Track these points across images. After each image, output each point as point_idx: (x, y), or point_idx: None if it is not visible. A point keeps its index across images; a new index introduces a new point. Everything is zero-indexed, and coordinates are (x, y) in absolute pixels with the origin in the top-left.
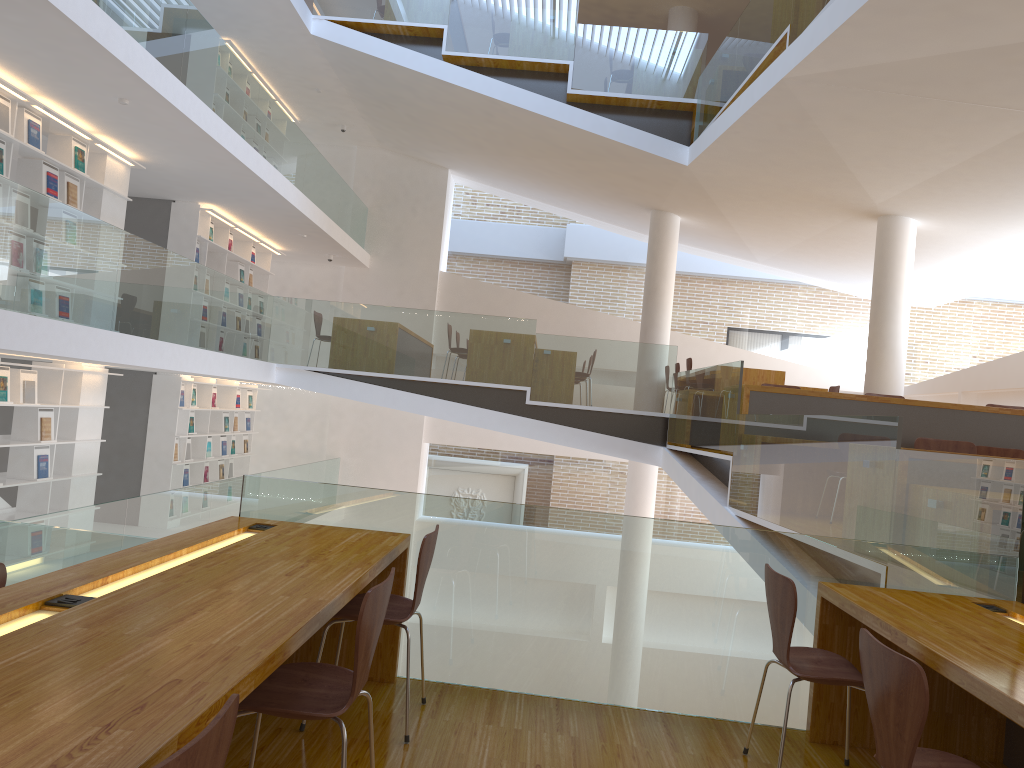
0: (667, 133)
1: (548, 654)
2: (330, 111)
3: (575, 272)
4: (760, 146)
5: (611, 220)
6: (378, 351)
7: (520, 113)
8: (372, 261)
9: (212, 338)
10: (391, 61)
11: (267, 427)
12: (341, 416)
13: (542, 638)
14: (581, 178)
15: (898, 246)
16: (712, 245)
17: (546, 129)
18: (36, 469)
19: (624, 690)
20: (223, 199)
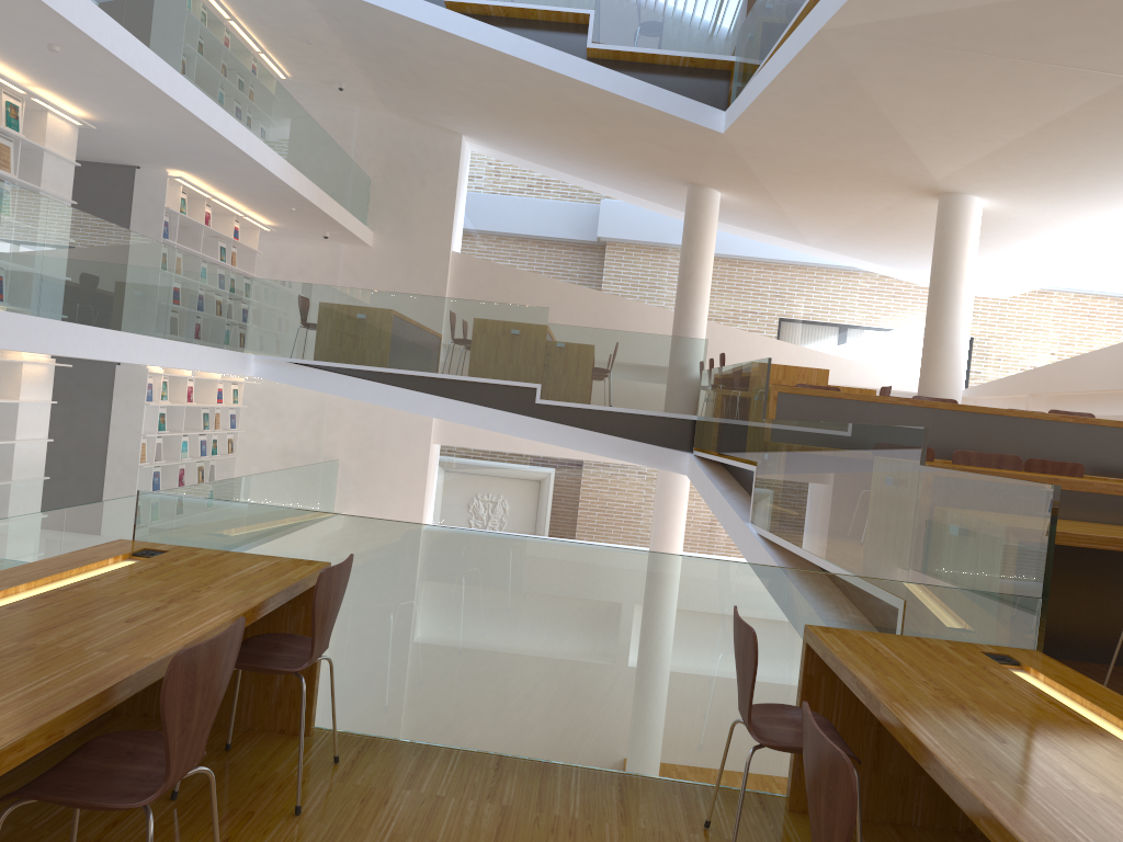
0: (701, 95)
1: (491, 704)
2: (325, 66)
3: (605, 254)
4: (802, 111)
5: (645, 195)
6: (369, 341)
7: (534, 70)
8: (375, 239)
9: (172, 325)
10: (385, 8)
11: (258, 425)
12: (340, 413)
13: (484, 685)
14: (608, 147)
15: (960, 229)
16: (758, 225)
17: (564, 89)
18: None
19: (578, 747)
20: (193, 166)
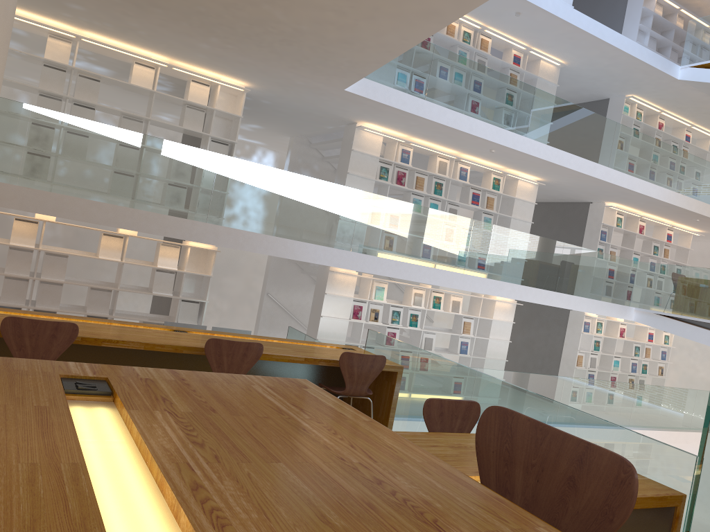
0: None
1: None
2: None
3: None
4: None
5: None
6: (706, 302)
7: None
8: None
9: (561, 284)
10: None
11: (695, 363)
12: None
13: None
14: None
15: None
16: None
17: None
18: (459, 348)
19: None
20: (613, 198)
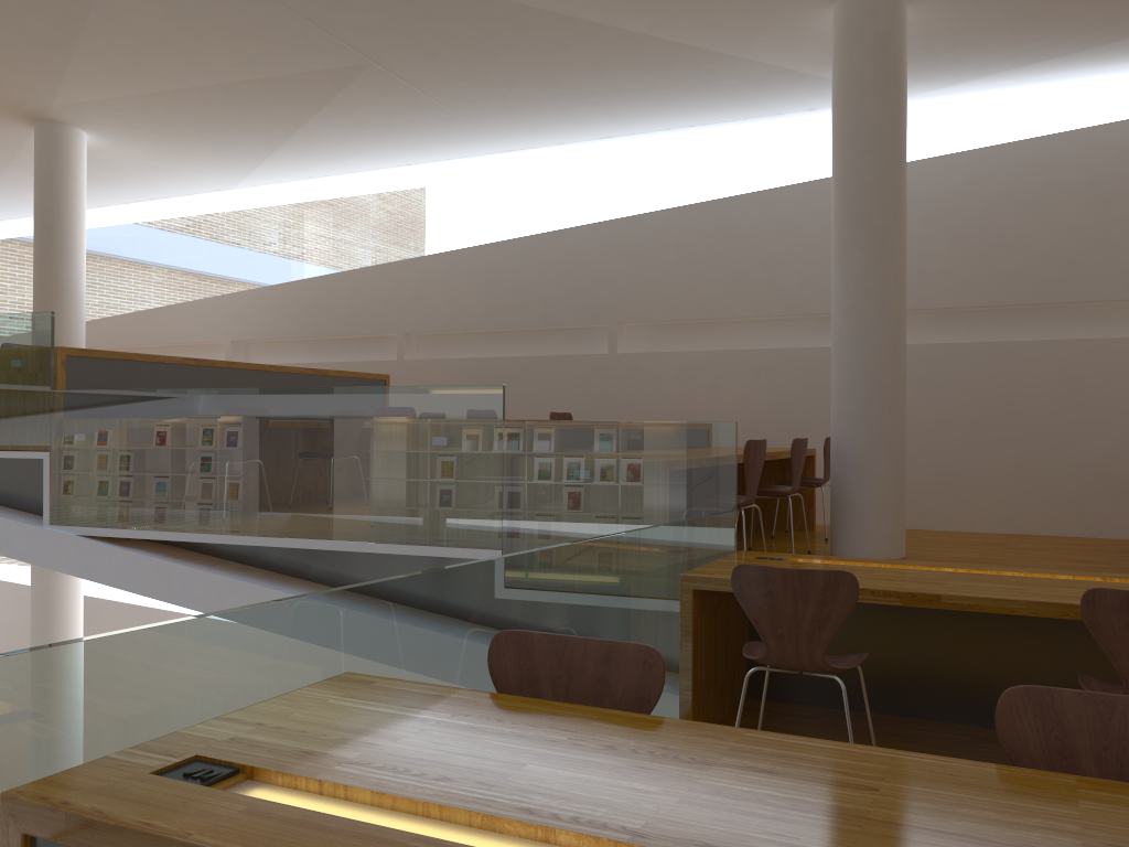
0: None
1: None
2: None
3: None
4: None
5: None
6: None
7: None
8: None
9: None
10: None
11: None
12: None
13: None
14: None
15: (73, 165)
16: None
17: None
18: None
19: None
20: None
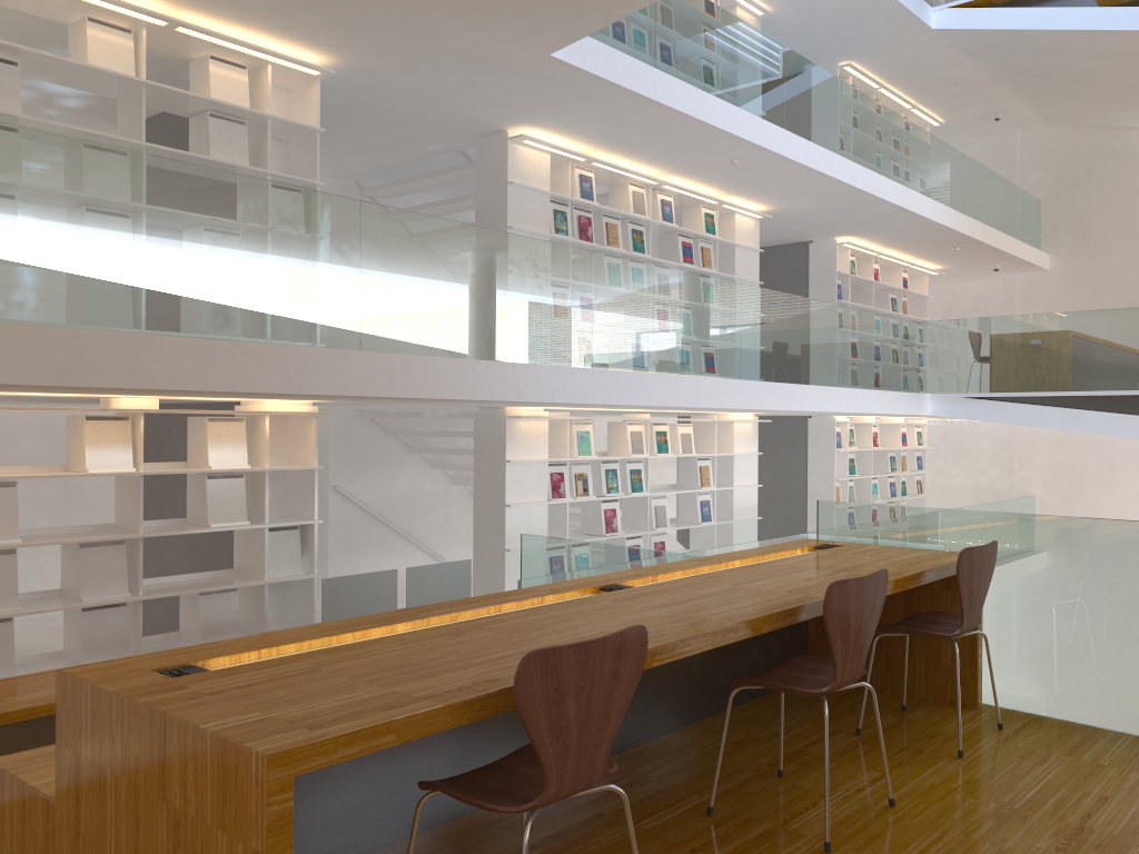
0: None
1: None
2: (976, 102)
3: None
4: None
5: None
6: (1047, 366)
7: None
8: (1052, 261)
9: (848, 375)
10: (1029, 28)
11: (945, 465)
12: (1031, 447)
13: None
14: None
15: None
16: None
17: None
18: (700, 514)
19: None
20: (857, 229)
